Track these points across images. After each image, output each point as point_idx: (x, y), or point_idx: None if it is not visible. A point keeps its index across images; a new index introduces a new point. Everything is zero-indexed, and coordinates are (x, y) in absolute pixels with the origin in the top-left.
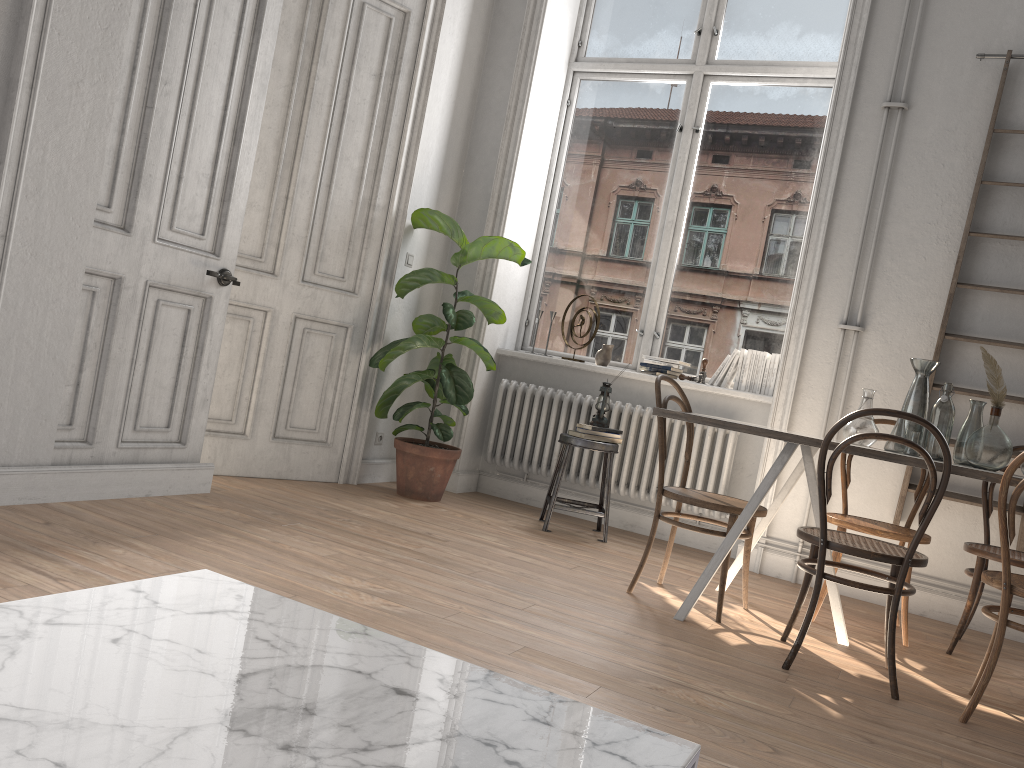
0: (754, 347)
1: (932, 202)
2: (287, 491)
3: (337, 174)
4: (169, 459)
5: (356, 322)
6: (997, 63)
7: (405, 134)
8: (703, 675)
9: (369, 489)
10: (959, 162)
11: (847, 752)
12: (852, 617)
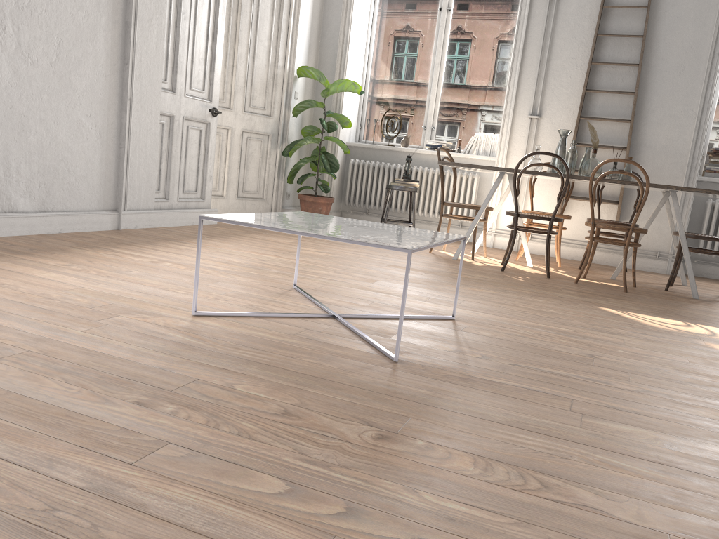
0: (486, 131)
1: (573, 47)
2: None
3: (257, 50)
4: (198, 207)
5: (273, 132)
6: None
7: (290, 24)
8: (466, 271)
9: None
10: (586, 24)
11: (524, 287)
12: (536, 259)
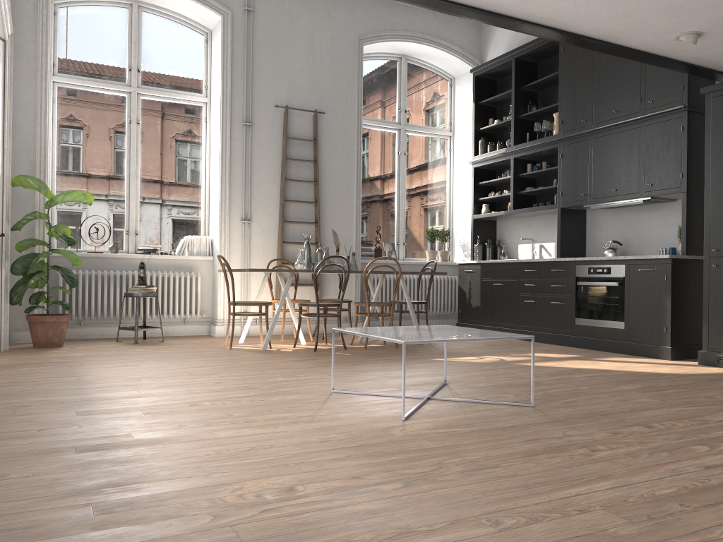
0: (188, 233)
1: (267, 166)
2: (11, 358)
3: None
4: None
5: None
6: (281, 109)
7: (6, 129)
8: (311, 356)
9: (22, 349)
10: (274, 149)
11: (369, 358)
12: (283, 339)
